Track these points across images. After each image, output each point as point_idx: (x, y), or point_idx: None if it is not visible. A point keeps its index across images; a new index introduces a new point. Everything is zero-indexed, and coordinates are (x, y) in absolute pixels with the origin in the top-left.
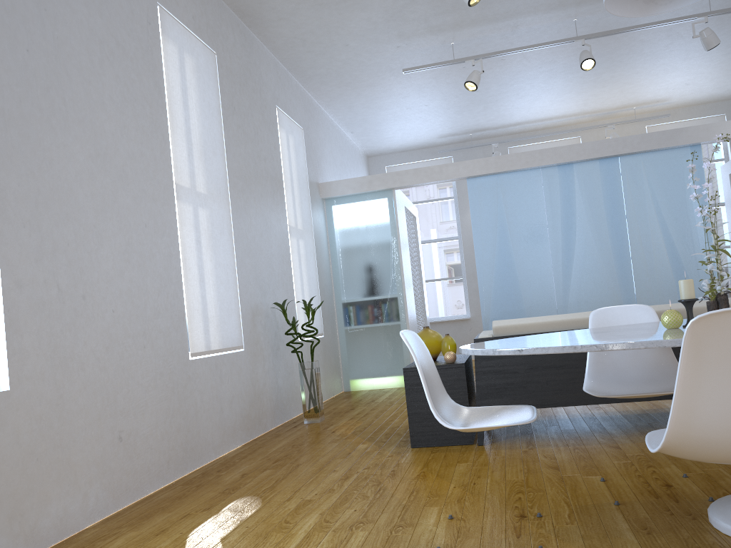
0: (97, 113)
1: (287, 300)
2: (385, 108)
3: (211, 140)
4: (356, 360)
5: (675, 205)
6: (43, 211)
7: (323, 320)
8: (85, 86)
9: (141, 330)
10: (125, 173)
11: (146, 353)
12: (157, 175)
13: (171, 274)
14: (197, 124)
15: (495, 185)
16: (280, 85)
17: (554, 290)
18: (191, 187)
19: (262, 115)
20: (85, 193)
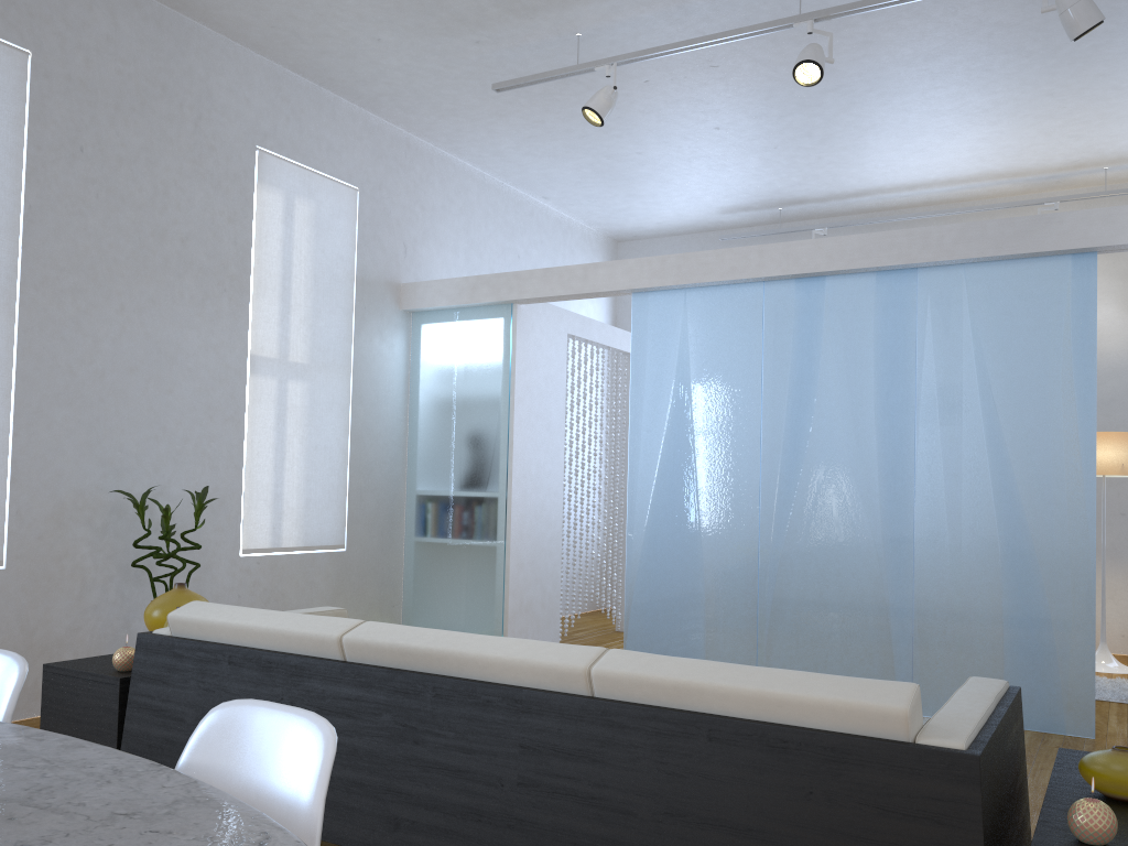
0: None
1: (210, 484)
2: (564, 156)
3: None
4: (424, 598)
5: (1023, 380)
6: None
7: (350, 521)
8: None
9: None
10: None
11: None
12: None
13: None
14: None
15: (680, 309)
16: (286, 111)
17: (758, 525)
18: None
19: (194, 163)
20: None
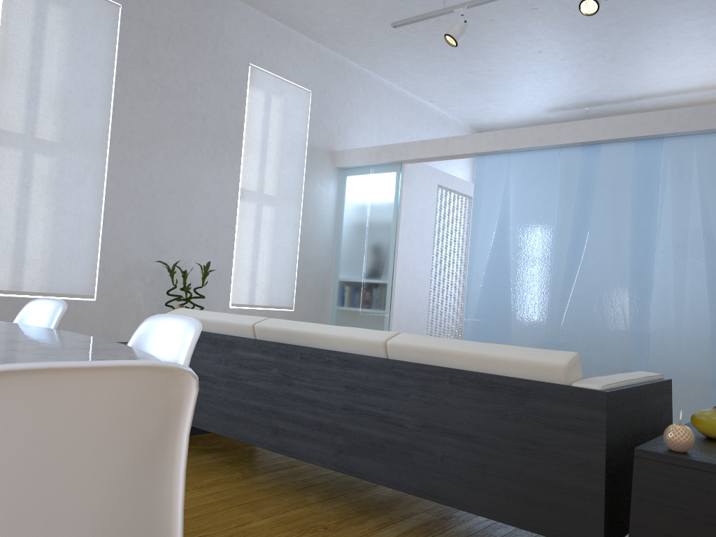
0: None
1: (213, 263)
2: (441, 72)
3: (84, 91)
4: None
5: None
6: None
7: (297, 293)
8: None
9: None
10: None
11: None
12: None
13: None
14: (57, 73)
15: (505, 165)
16: (268, 43)
17: (548, 304)
18: (26, 133)
19: (212, 72)
20: None
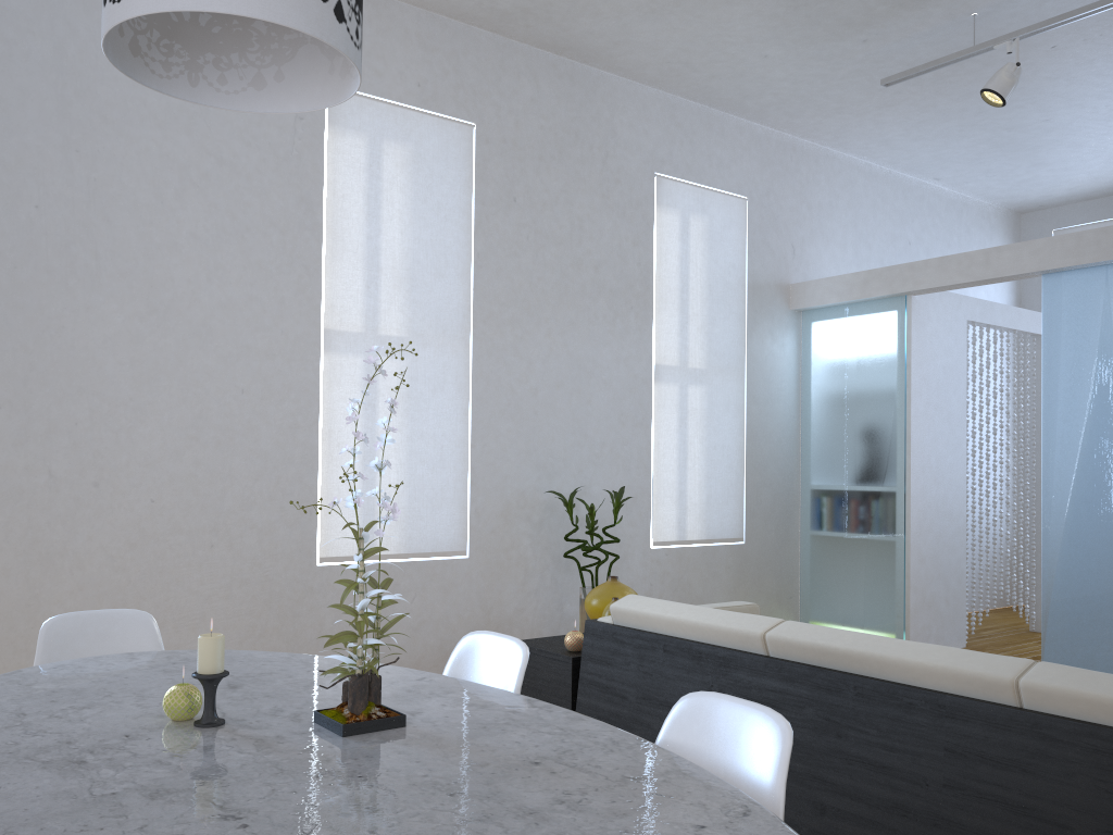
0: (160, 259)
1: (623, 483)
2: (957, 135)
3: (435, 257)
4: (821, 590)
5: None
6: (37, 388)
7: (747, 515)
8: (141, 229)
9: (209, 524)
10: (208, 327)
11: (215, 554)
12: (282, 322)
13: (293, 452)
14: (399, 239)
15: (1100, 287)
16: (680, 136)
17: None
18: (366, 330)
19: (602, 197)
20: (119, 361)
